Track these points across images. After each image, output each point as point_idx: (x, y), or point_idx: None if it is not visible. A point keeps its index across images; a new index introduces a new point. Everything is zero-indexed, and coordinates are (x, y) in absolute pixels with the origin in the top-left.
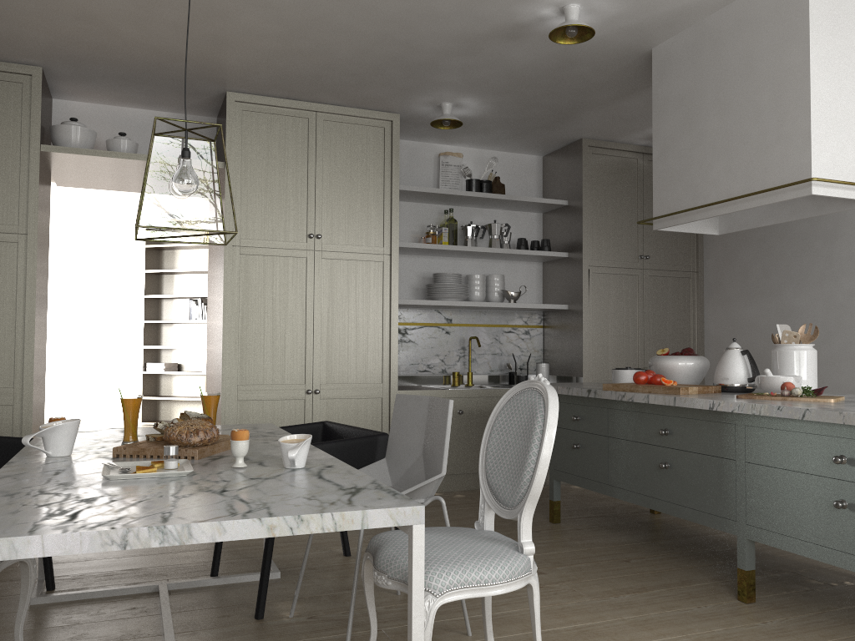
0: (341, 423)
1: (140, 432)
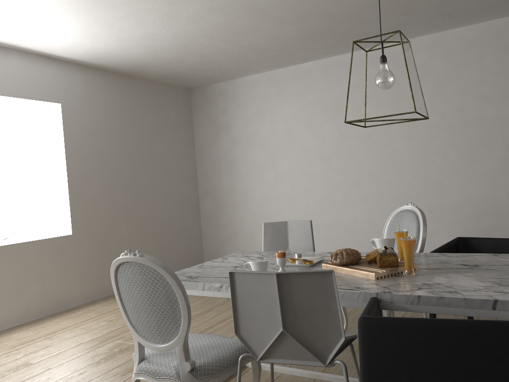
0: (505, 321)
1: (503, 267)
